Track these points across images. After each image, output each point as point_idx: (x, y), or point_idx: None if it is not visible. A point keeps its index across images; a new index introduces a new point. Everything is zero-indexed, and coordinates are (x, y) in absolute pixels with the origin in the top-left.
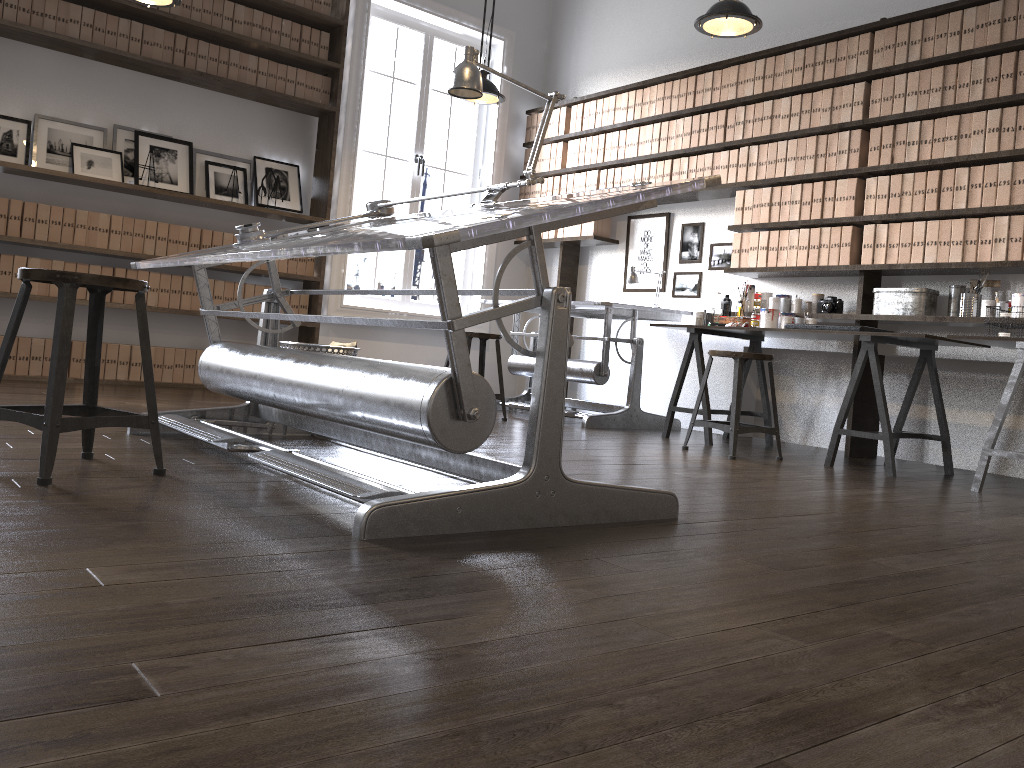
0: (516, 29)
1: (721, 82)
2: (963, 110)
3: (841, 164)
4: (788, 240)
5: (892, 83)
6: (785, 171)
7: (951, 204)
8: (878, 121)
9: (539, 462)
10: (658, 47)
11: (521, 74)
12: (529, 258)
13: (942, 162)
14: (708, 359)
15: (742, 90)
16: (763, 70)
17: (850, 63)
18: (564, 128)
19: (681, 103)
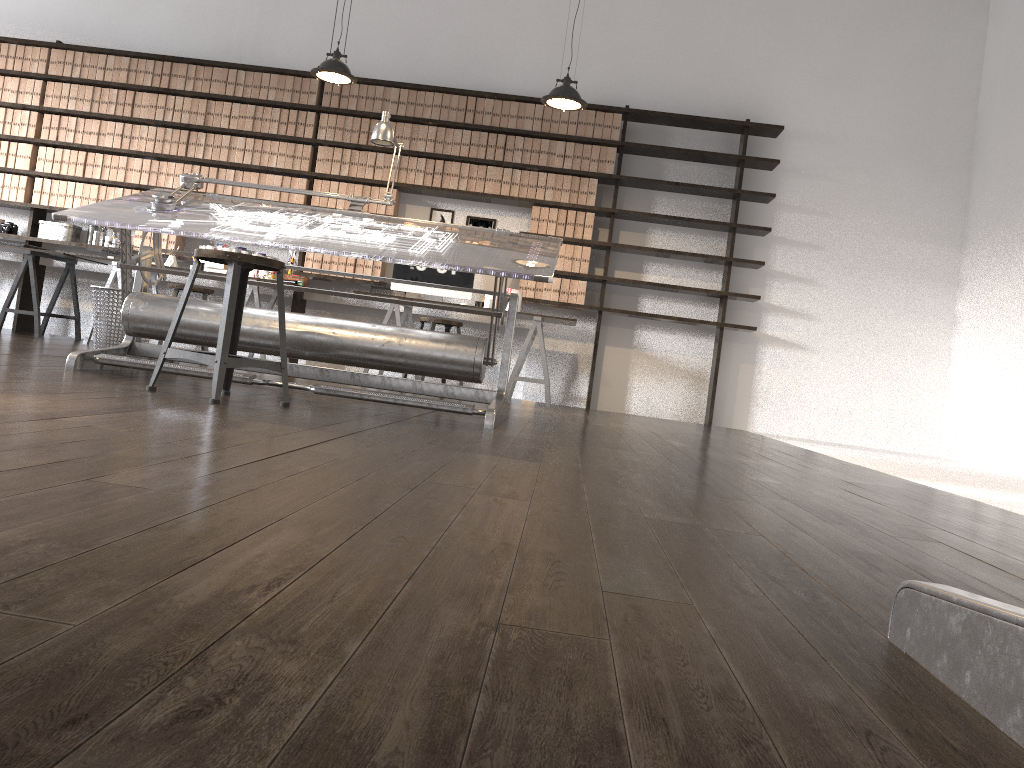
0: None
1: None
2: (103, 118)
3: (23, 133)
4: None
5: (61, 87)
6: None
7: (92, 175)
8: (50, 110)
9: None
10: None
11: None
12: None
13: (88, 147)
14: None
15: None
16: None
17: (34, 64)
18: None
19: None
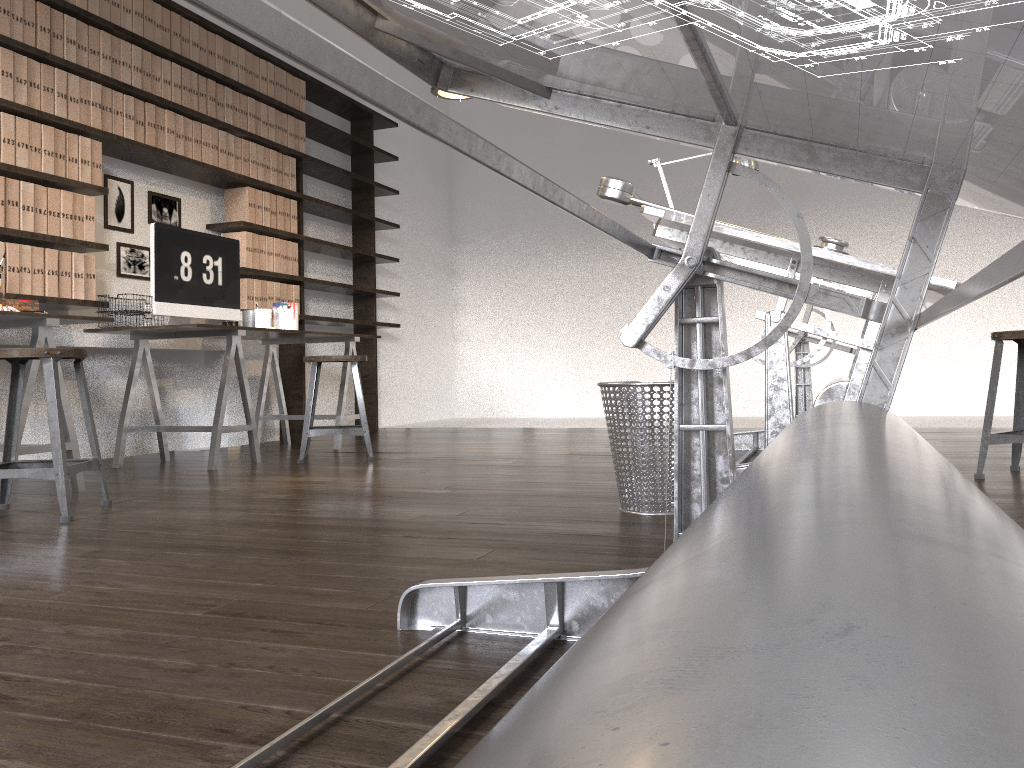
0: None
1: None
2: None
3: None
4: None
5: None
6: None
7: None
8: None
9: None
10: None
11: None
12: None
13: None
14: None
15: None
16: None
17: None
18: None
19: None
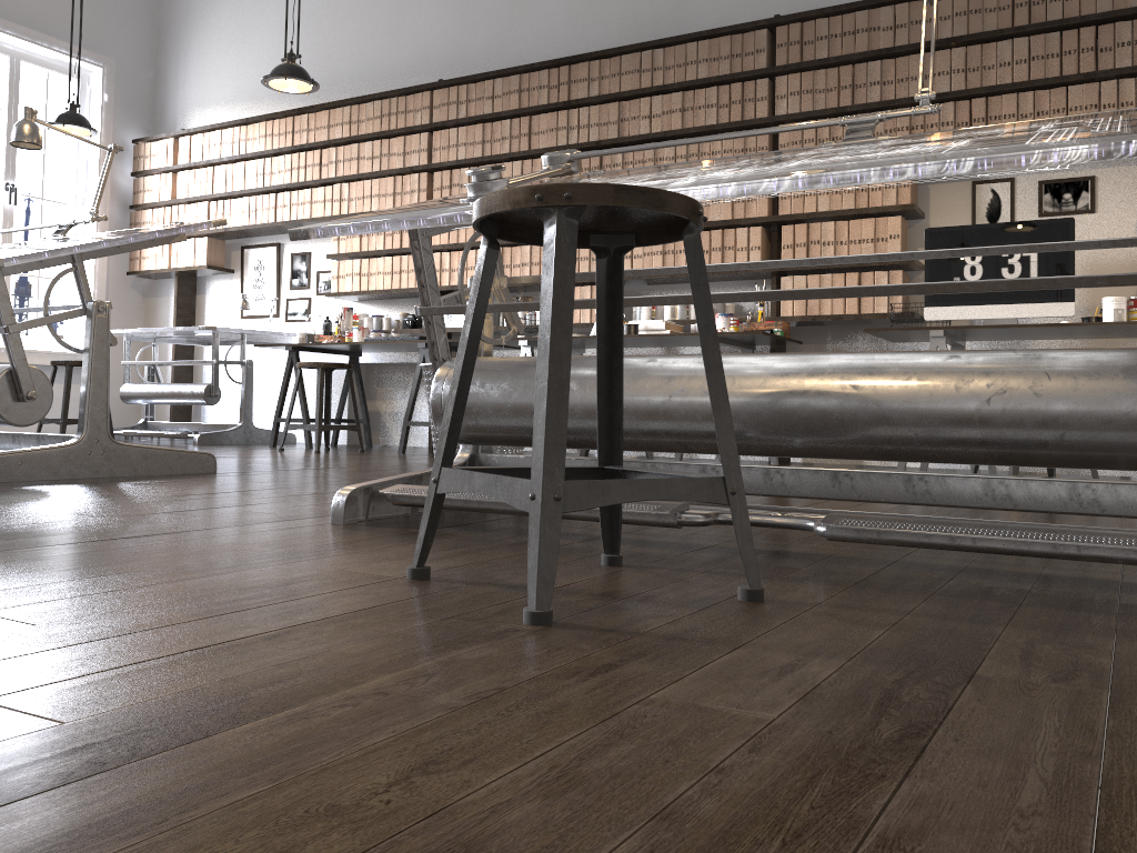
0: (117, 56)
1: (315, 124)
2: (498, 160)
3: (414, 201)
4: (376, 267)
5: (448, 135)
6: (371, 206)
7: None
8: (439, 166)
9: (90, 429)
10: (262, 85)
11: (125, 102)
12: (146, 289)
13: None
14: (298, 371)
15: (333, 133)
16: (349, 116)
17: (417, 115)
18: (173, 159)
19: (282, 141)
